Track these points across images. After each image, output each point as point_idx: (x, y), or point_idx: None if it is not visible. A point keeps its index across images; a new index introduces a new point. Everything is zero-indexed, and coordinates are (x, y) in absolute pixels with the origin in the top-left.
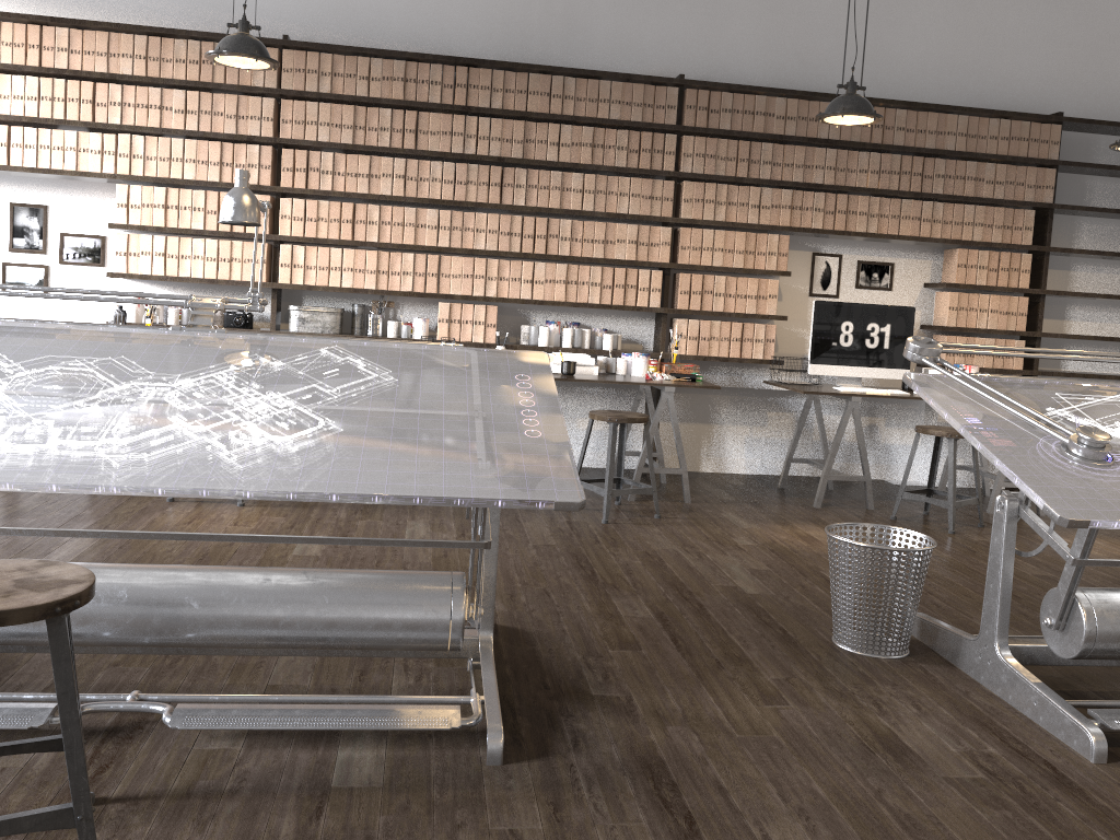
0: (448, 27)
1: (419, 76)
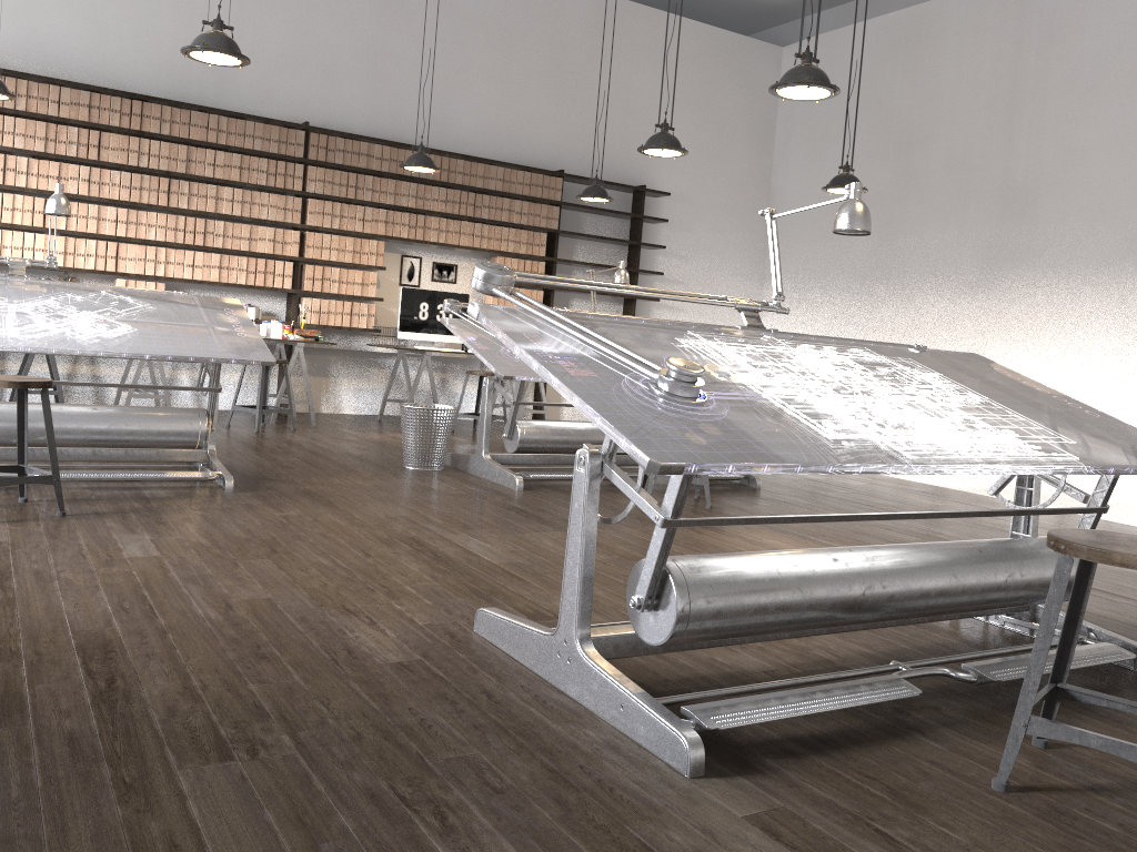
0: (123, 68)
1: (102, 104)
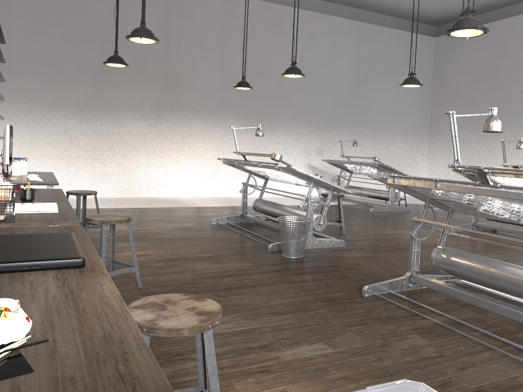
0: None
1: None
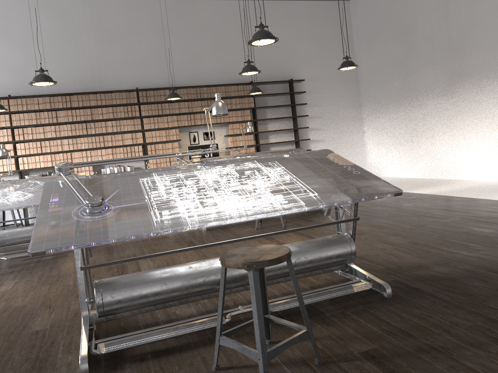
0: (62, 84)
1: (54, 100)
